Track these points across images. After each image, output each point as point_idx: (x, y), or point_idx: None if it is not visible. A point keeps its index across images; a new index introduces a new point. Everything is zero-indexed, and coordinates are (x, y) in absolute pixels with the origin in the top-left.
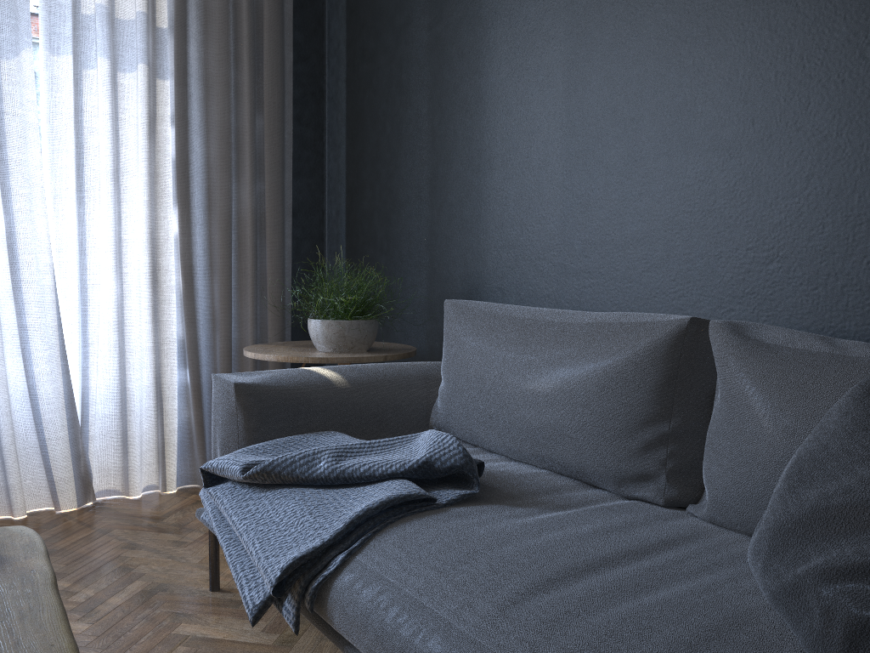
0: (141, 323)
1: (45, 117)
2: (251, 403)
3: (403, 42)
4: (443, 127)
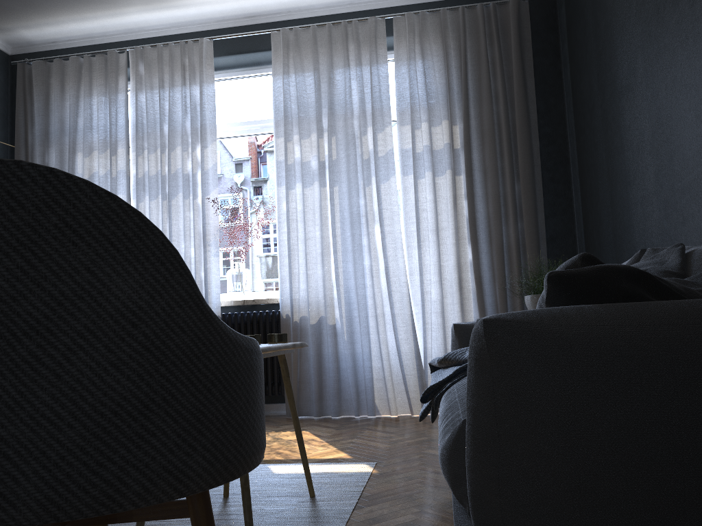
0: (454, 312)
1: (402, 207)
2: (462, 334)
3: (593, 118)
4: (611, 166)
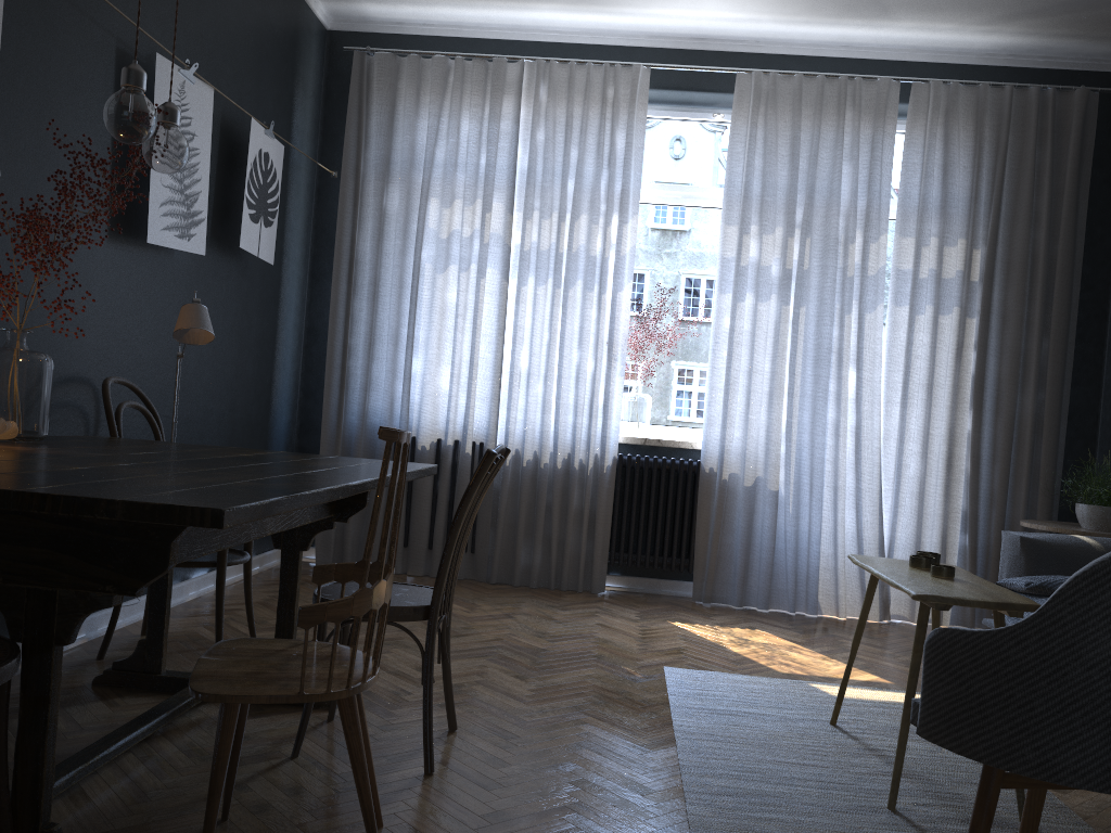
0: (935, 495)
1: (886, 348)
2: (1031, 550)
3: None
4: None
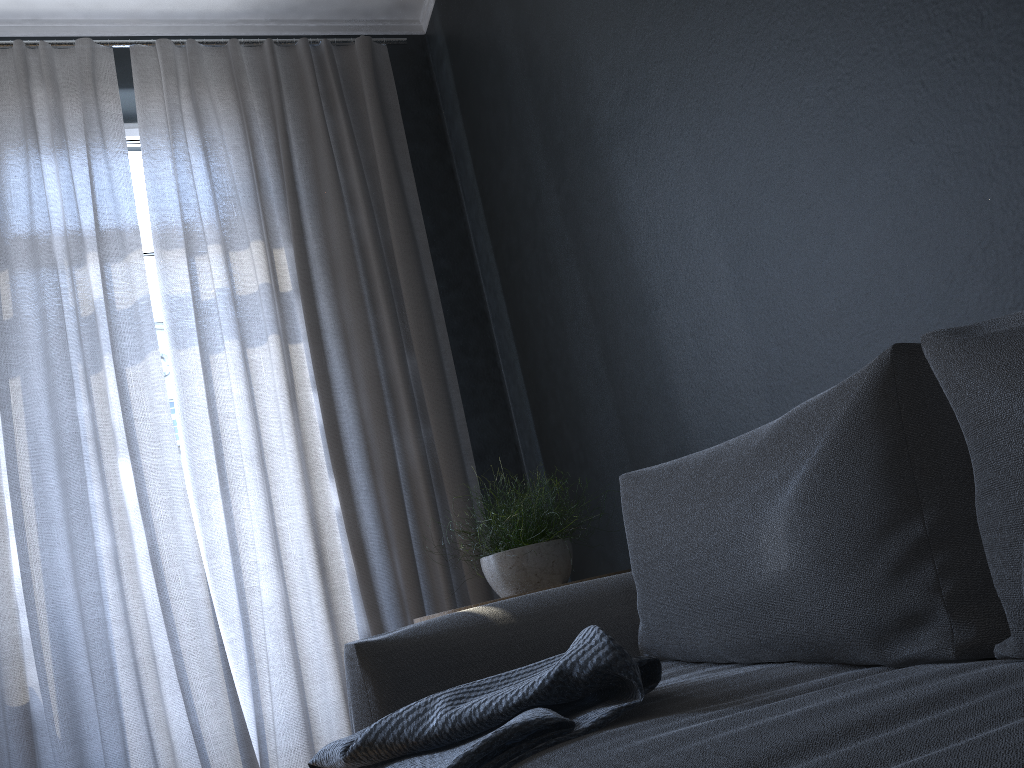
0: (315, 623)
1: (179, 415)
2: (380, 666)
3: (540, 220)
4: (598, 289)
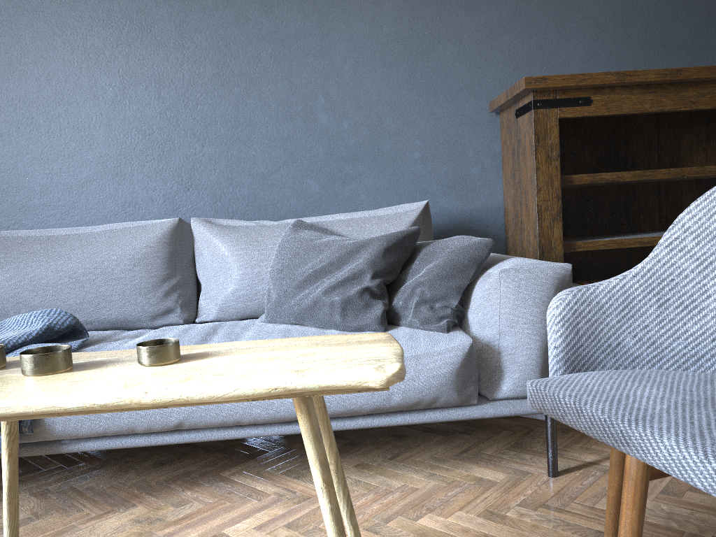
0: None
1: None
2: None
3: None
4: None
